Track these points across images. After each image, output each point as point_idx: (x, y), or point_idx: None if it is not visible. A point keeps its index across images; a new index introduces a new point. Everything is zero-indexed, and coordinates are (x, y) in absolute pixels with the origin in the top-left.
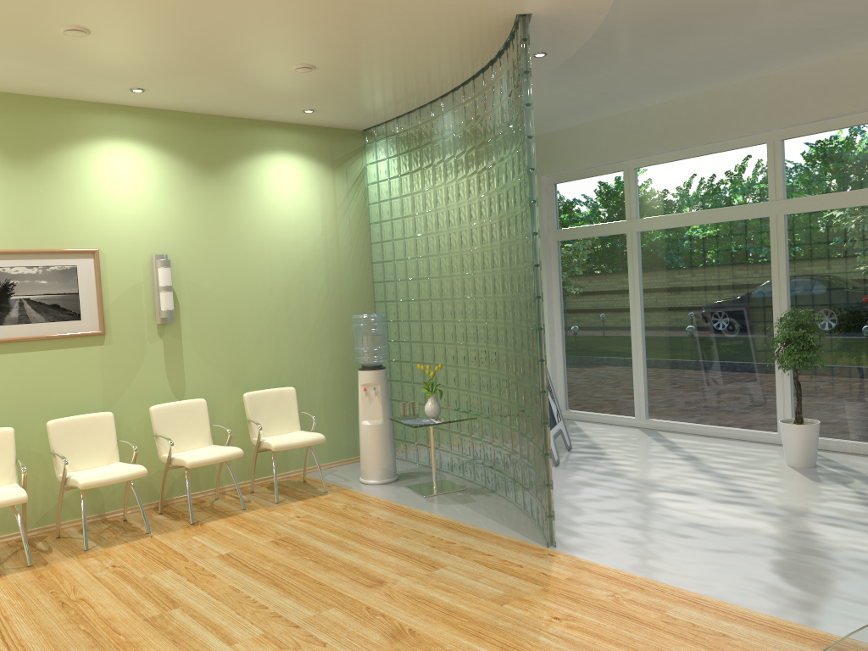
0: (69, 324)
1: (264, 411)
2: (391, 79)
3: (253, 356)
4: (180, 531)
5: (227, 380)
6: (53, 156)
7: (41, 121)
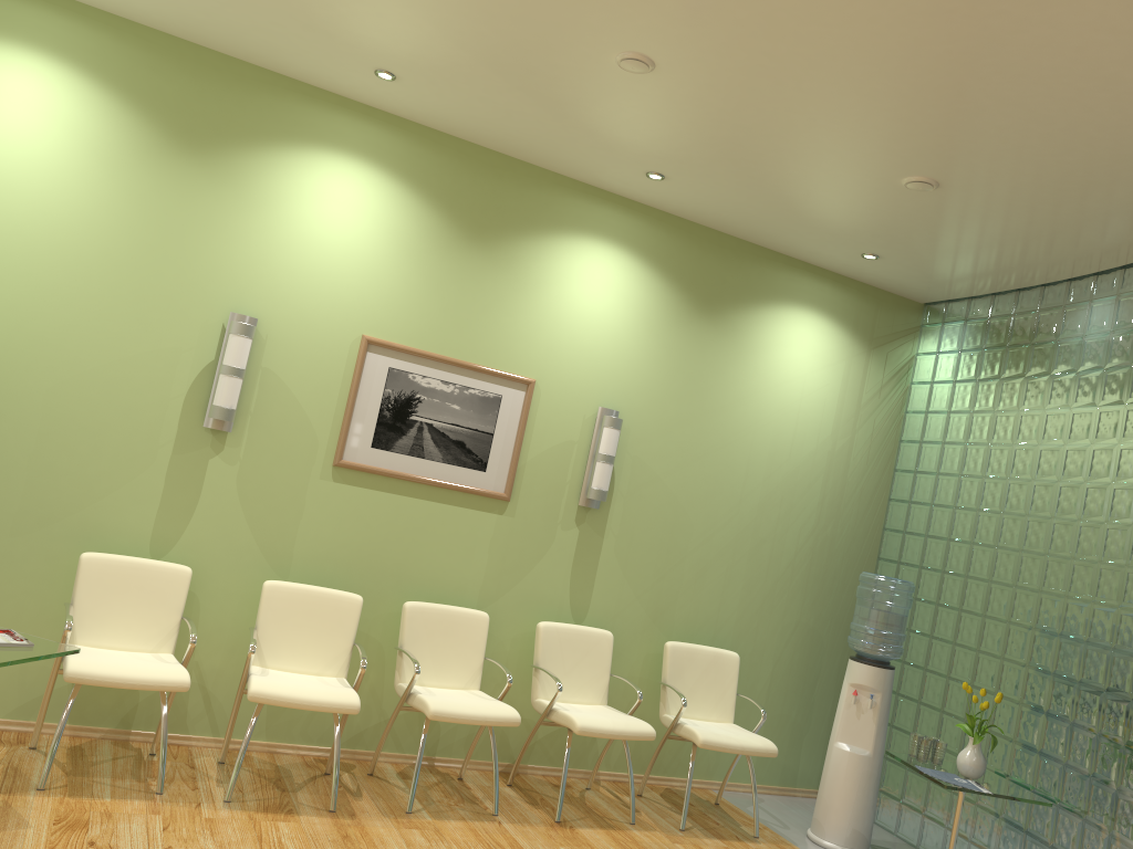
0: (470, 473)
1: (688, 677)
2: (1041, 227)
3: (690, 589)
4: (541, 828)
5: (646, 613)
6: (517, 243)
7: (516, 194)
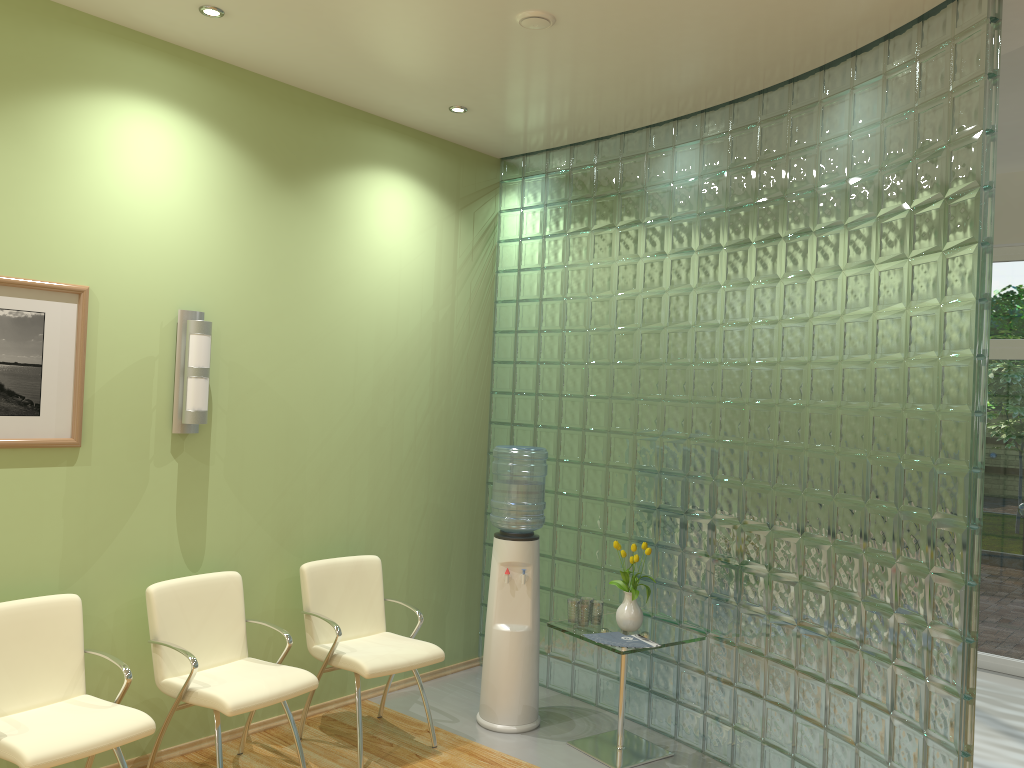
0: (17, 422)
1: (331, 597)
2: (643, 71)
3: (316, 498)
4: None
5: (272, 537)
6: (29, 104)
7: (16, 36)
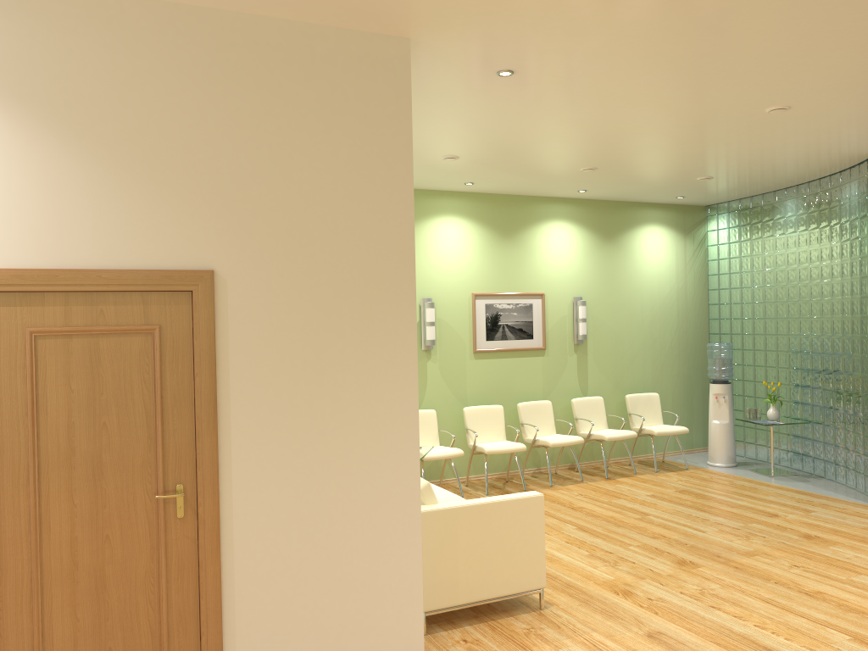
0: (527, 341)
1: (638, 408)
2: (758, 181)
3: (629, 369)
4: (603, 481)
5: (612, 385)
6: (523, 233)
7: (518, 211)
